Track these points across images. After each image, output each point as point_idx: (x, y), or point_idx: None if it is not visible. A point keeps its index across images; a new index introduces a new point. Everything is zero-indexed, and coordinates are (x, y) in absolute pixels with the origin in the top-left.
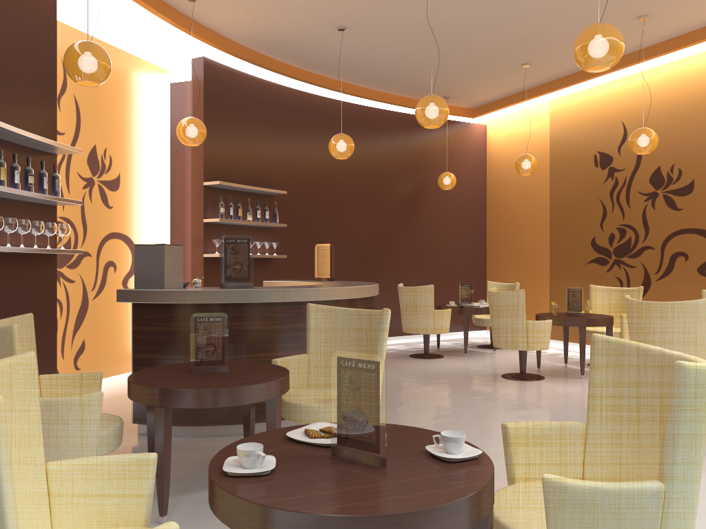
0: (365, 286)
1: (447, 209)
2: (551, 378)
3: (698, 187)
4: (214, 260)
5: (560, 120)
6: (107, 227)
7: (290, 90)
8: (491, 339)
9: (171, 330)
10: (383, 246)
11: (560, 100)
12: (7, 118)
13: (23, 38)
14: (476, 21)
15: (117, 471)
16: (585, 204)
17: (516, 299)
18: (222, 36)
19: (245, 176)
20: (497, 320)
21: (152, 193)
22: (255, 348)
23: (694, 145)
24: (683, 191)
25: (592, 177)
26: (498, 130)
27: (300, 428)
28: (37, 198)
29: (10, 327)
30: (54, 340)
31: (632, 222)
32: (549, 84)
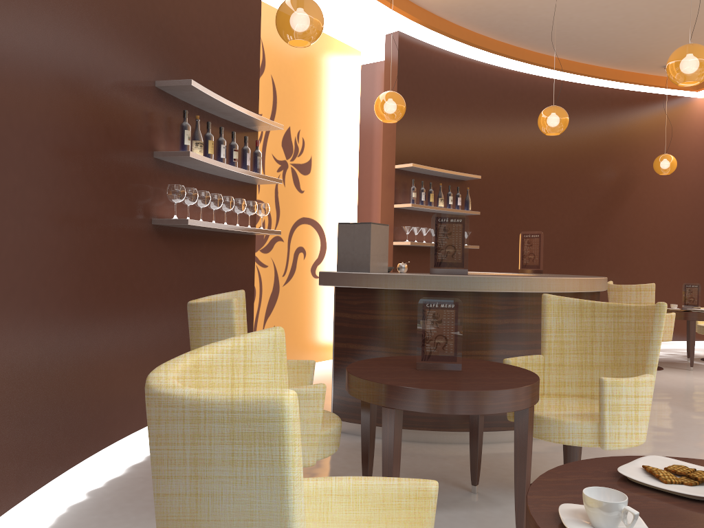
0: (597, 278)
1: (660, 198)
2: None
3: None
4: (403, 248)
5: None
6: (298, 212)
7: (486, 66)
8: None
9: (376, 319)
10: (584, 239)
11: None
12: (214, 92)
13: (231, 9)
14: None
15: (385, 502)
16: None
17: None
18: (419, 6)
19: (437, 160)
20: None
21: (341, 178)
22: (470, 345)
23: None
24: None
25: None
26: None
27: (631, 463)
28: (241, 173)
29: (230, 301)
30: (251, 324)
31: None
32: None
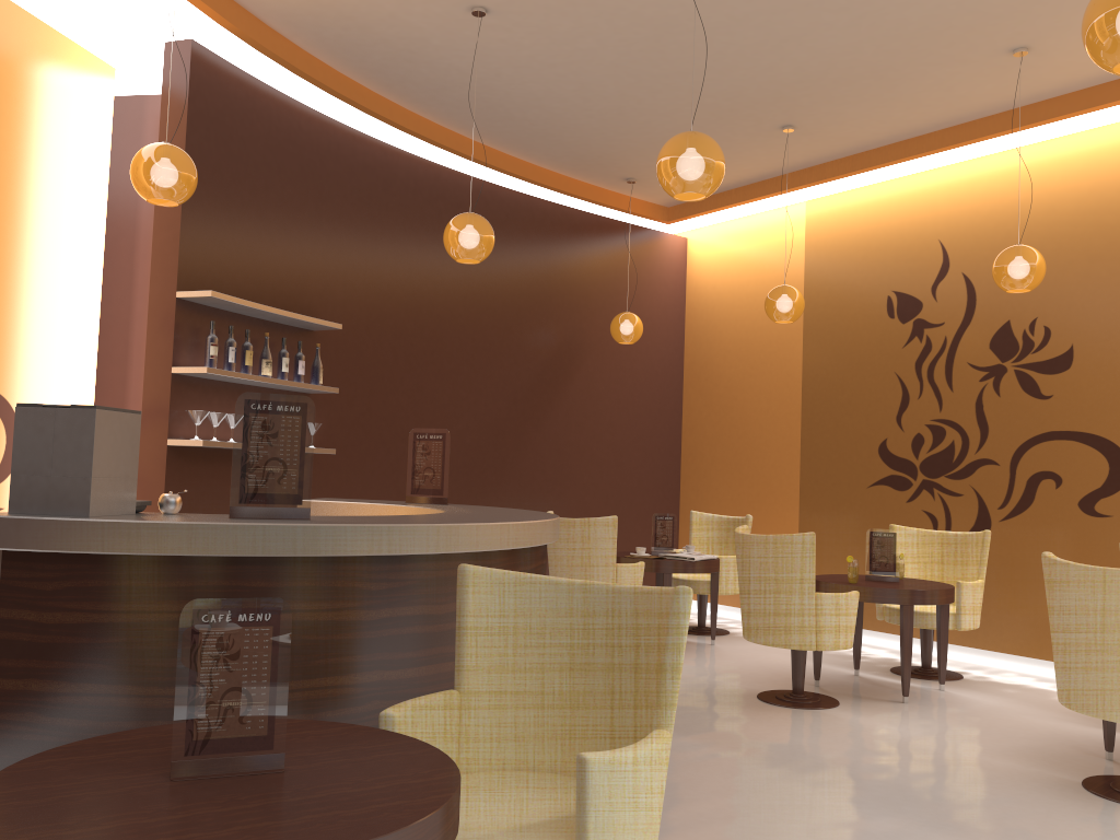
0: (547, 520)
1: (619, 380)
2: (851, 702)
3: (1082, 359)
4: (190, 452)
5: (826, 236)
6: None
7: (356, 135)
8: (699, 618)
9: (100, 622)
10: (509, 440)
11: (826, 202)
12: None
13: None
14: (734, 26)
15: None
16: (868, 381)
17: (799, 552)
18: (234, 1)
19: (262, 289)
20: (758, 590)
21: (62, 309)
22: (312, 667)
23: (1074, 287)
24: (1053, 365)
25: (883, 335)
26: (710, 248)
27: None
28: None
29: None
30: None
31: (957, 417)
32: (813, 170)
